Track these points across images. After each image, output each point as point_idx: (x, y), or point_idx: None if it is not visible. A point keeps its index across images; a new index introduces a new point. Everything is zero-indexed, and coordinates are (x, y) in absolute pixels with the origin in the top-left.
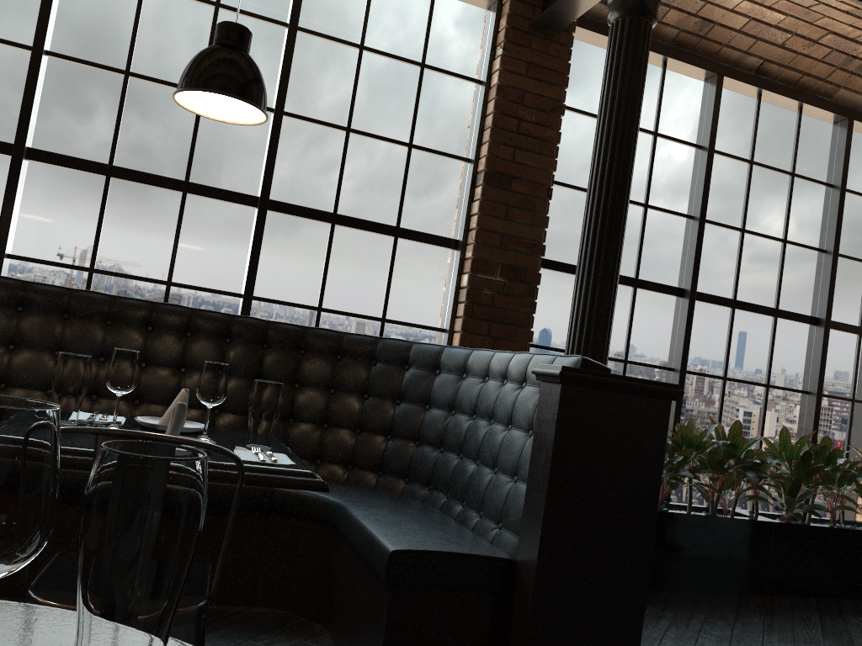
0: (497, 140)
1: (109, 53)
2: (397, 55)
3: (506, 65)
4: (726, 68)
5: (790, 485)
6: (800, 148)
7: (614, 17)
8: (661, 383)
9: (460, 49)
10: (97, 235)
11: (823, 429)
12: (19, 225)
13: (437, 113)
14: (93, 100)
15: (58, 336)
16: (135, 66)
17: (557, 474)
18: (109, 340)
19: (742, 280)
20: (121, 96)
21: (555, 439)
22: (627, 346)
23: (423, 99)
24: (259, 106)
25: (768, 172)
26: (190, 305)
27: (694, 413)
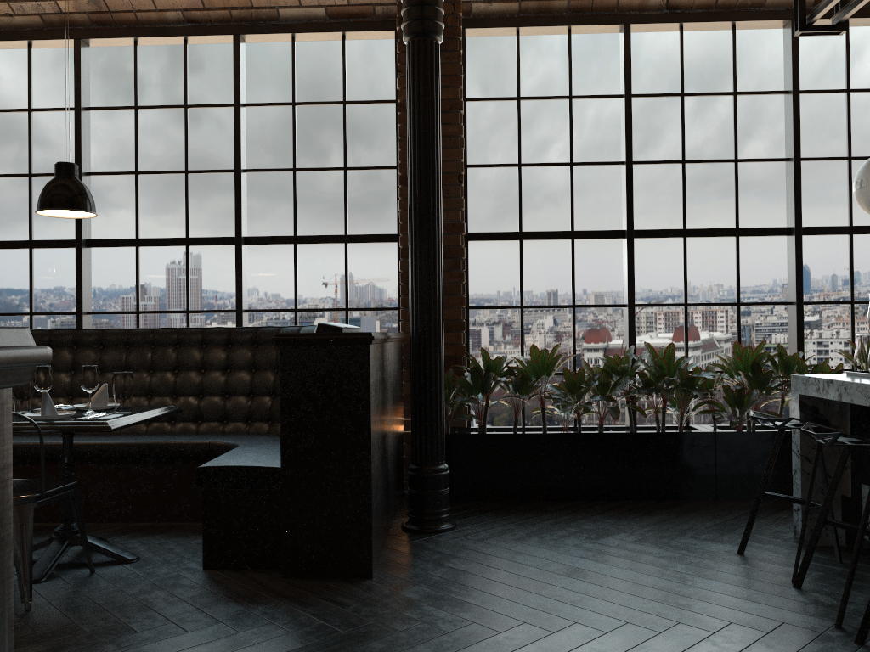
0: (406, 147)
1: (123, 162)
2: (323, 100)
3: (402, 84)
4: (631, 16)
5: (736, 396)
6: (740, 65)
7: (405, 42)
8: (356, 333)
9: (374, 79)
10: (137, 288)
11: (818, 336)
12: (91, 292)
13: (363, 136)
14: (120, 197)
15: (97, 361)
16: (141, 166)
17: (286, 406)
18: (127, 358)
19: (690, 209)
20: (135, 189)
21: (280, 383)
22: (573, 293)
23: (349, 129)
24: (79, 209)
25: (705, 98)
26: (205, 324)
27: (657, 341)
